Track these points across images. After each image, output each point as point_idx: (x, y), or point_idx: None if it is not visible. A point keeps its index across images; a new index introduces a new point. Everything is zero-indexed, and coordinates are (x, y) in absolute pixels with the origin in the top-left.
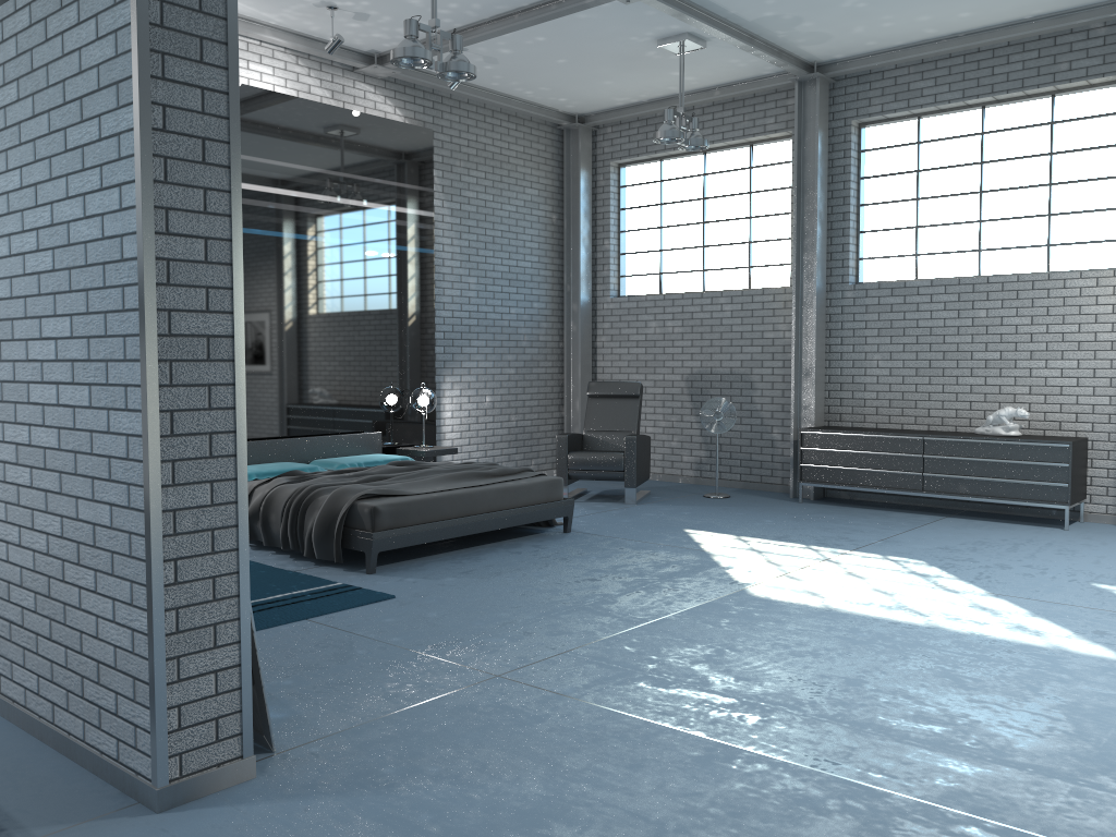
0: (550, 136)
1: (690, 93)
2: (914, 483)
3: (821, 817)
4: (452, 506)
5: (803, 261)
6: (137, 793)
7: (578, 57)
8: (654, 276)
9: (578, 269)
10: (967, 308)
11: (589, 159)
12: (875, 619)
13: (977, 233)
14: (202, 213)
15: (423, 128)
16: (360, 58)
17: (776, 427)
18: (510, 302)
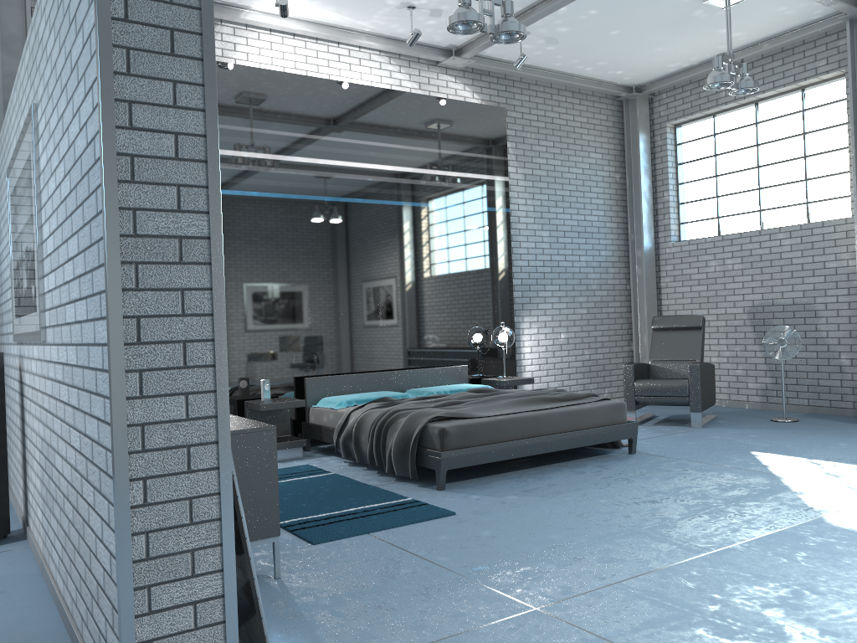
0: (611, 107)
1: (739, 49)
2: None
3: None
4: (517, 428)
5: None
6: None
7: (629, 26)
8: (712, 220)
9: (640, 220)
10: None
11: (646, 123)
12: None
13: None
14: (171, 107)
15: (497, 107)
16: (440, 53)
17: (844, 353)
18: (580, 251)
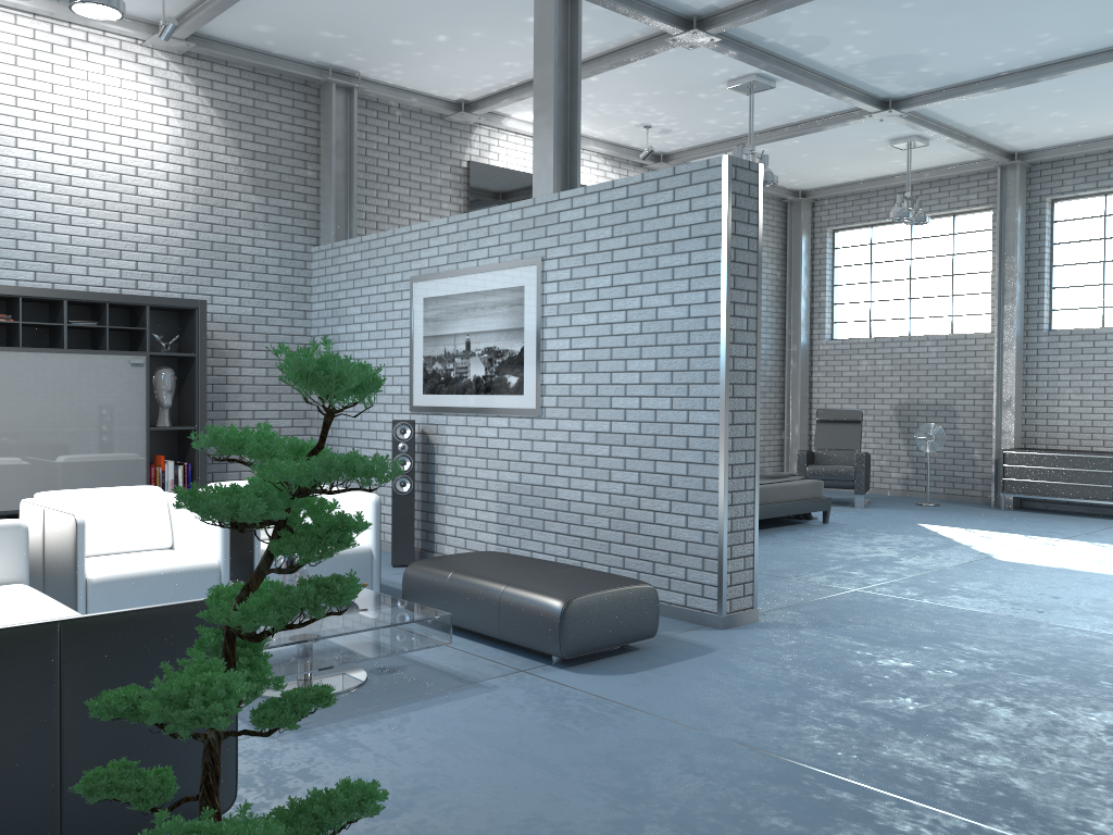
0: (776, 208)
1: (902, 174)
2: (1105, 494)
3: (1106, 645)
4: None
5: (1004, 311)
6: (704, 621)
7: (819, 152)
8: (864, 322)
9: (798, 317)
10: None
11: (808, 226)
12: (1100, 574)
13: None
14: (746, 304)
15: None
16: (649, 157)
17: (977, 449)
18: None
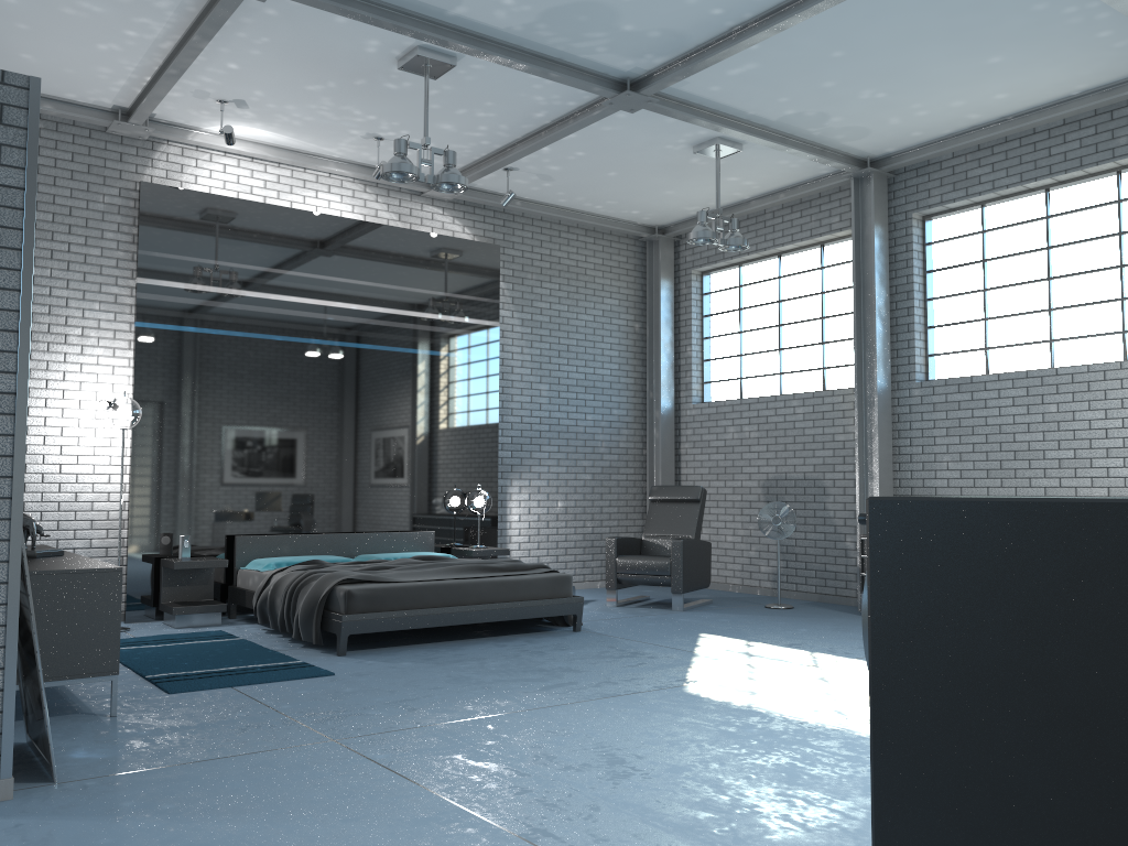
0: (633, 248)
1: (757, 197)
2: None
3: None
4: (437, 595)
5: (866, 358)
6: None
7: (625, 168)
8: (735, 381)
9: (660, 376)
10: (1036, 403)
11: (670, 268)
12: (786, 718)
13: (1047, 323)
14: None
15: (489, 244)
16: (423, 183)
17: (849, 535)
18: (586, 408)
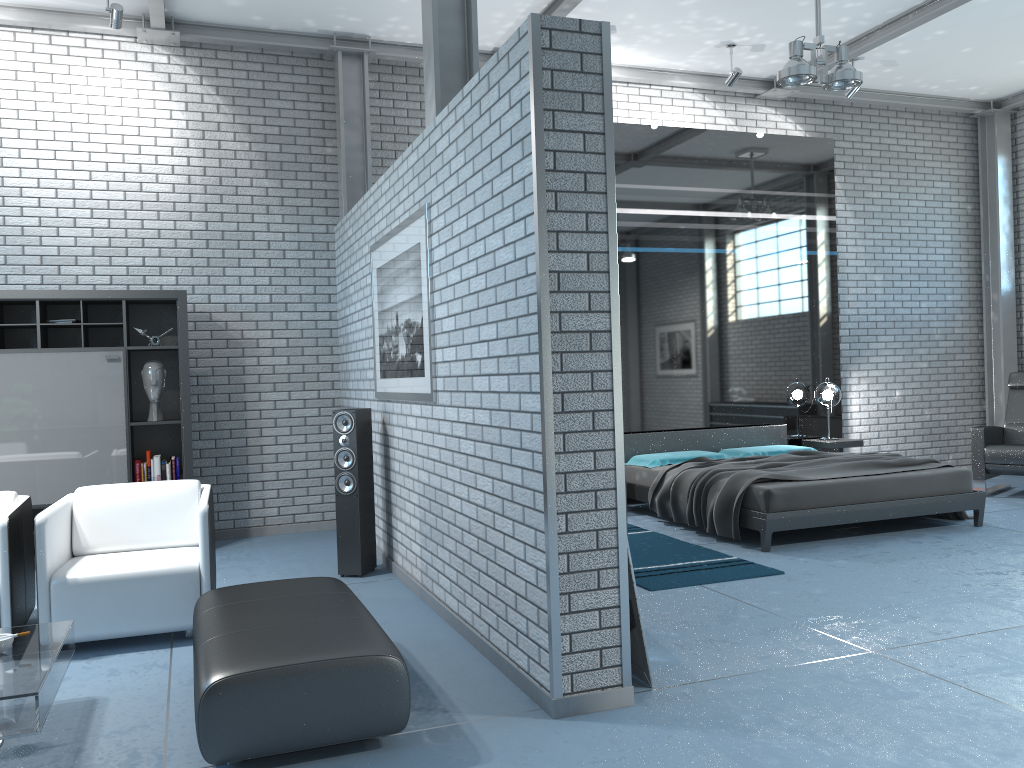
0: (962, 127)
1: None
2: None
3: None
4: (847, 492)
5: None
6: (540, 701)
7: (984, 42)
8: None
9: (997, 258)
10: None
11: (1007, 144)
12: None
13: None
14: (584, 232)
15: (823, 138)
16: (760, 85)
17: None
18: (920, 296)
